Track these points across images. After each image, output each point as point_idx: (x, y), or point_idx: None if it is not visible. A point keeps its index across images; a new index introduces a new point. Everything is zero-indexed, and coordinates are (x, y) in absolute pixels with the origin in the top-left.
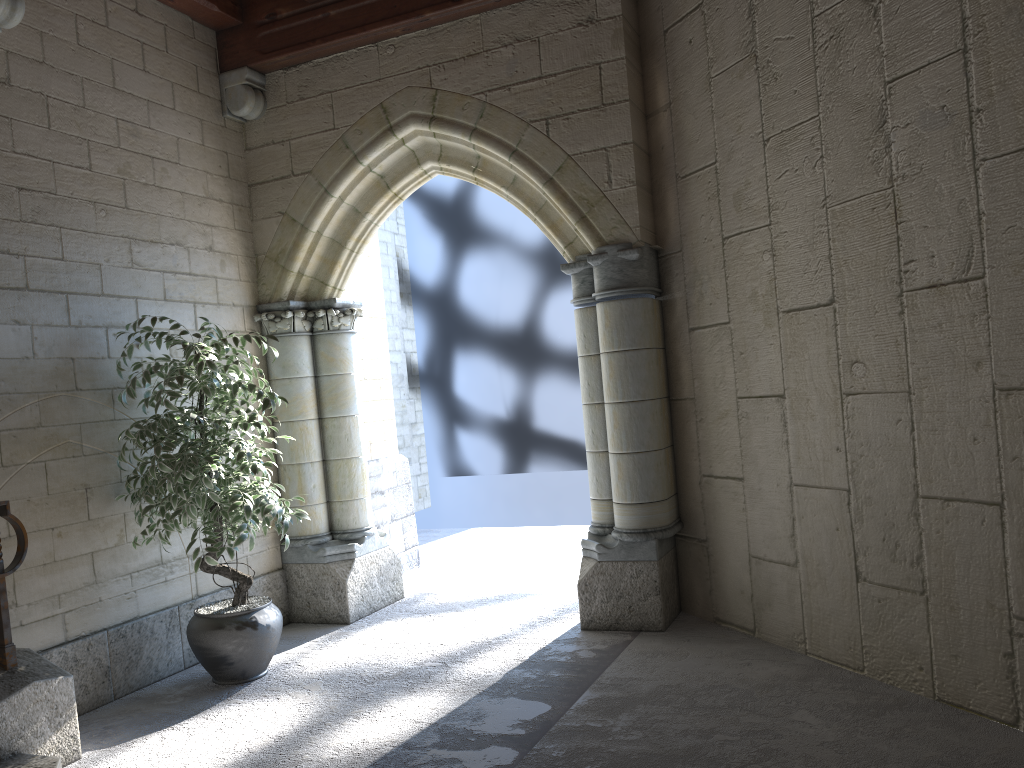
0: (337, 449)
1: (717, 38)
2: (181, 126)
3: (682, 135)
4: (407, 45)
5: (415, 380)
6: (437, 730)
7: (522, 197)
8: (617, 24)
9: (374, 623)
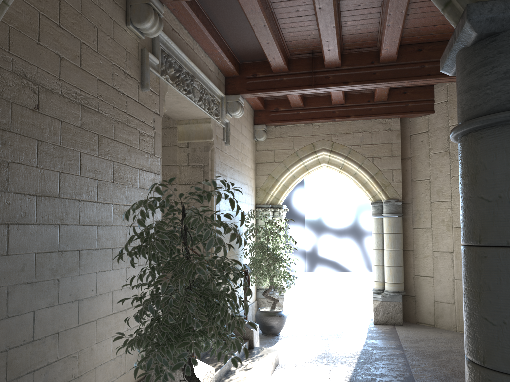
0: None
1: (433, 143)
2: (248, 143)
3: (415, 168)
4: (324, 126)
5: None
6: (367, 346)
7: (357, 179)
8: (398, 132)
9: (292, 321)
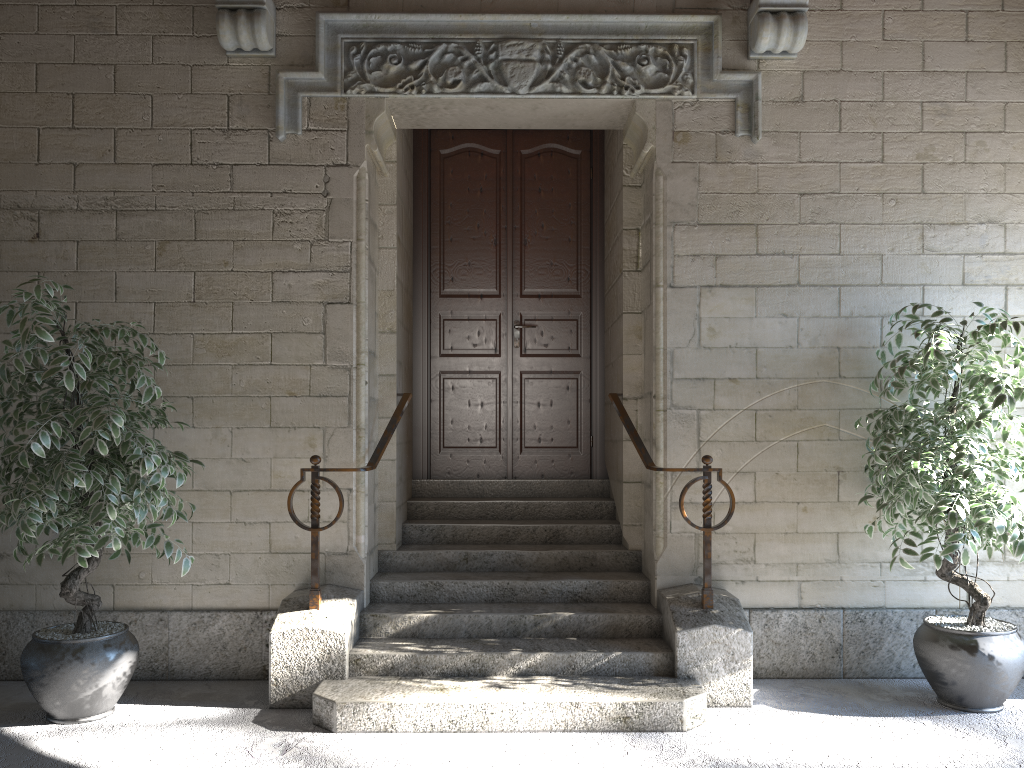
0: None
1: None
2: (1012, 89)
3: None
4: None
5: None
6: None
7: None
8: None
9: None
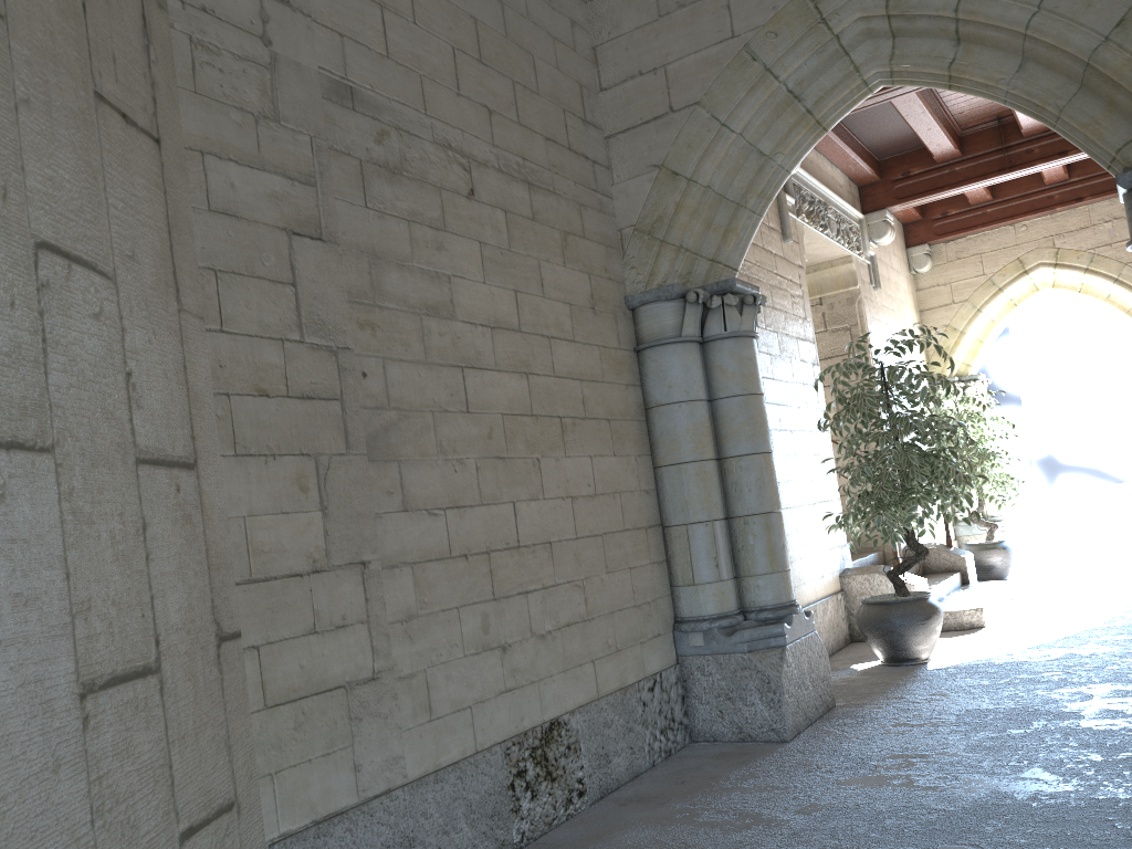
0: None
1: None
2: (903, 281)
3: None
4: (1035, 224)
5: None
6: None
7: (1115, 305)
8: None
9: (1026, 567)
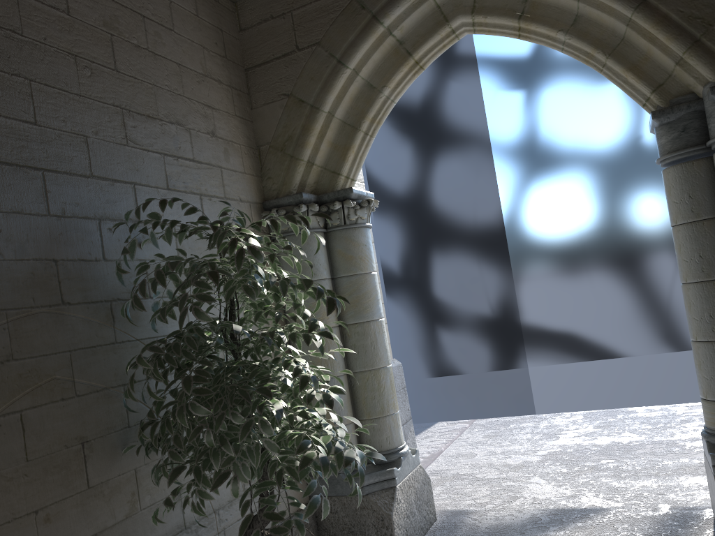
0: (363, 359)
1: None
2: None
3: None
4: None
5: (392, 285)
6: None
7: (588, 39)
8: None
9: None
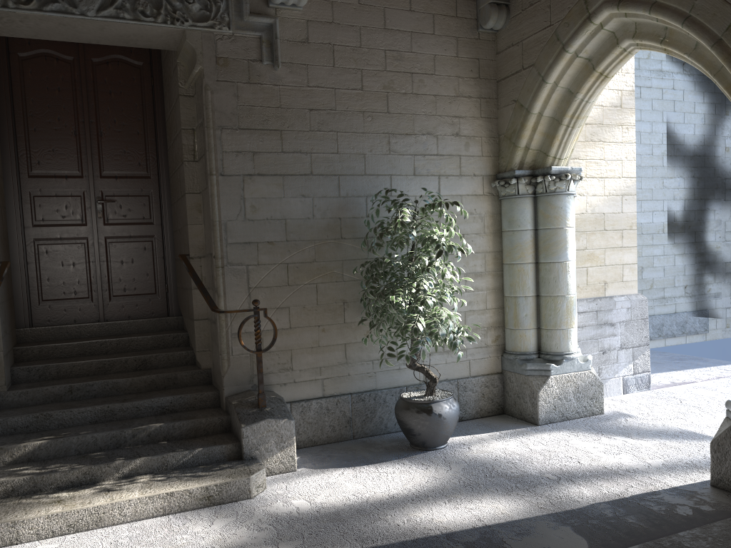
0: (546, 288)
1: None
2: (438, 46)
3: None
4: None
5: (673, 230)
6: (483, 532)
7: (702, 61)
8: None
9: (555, 429)
